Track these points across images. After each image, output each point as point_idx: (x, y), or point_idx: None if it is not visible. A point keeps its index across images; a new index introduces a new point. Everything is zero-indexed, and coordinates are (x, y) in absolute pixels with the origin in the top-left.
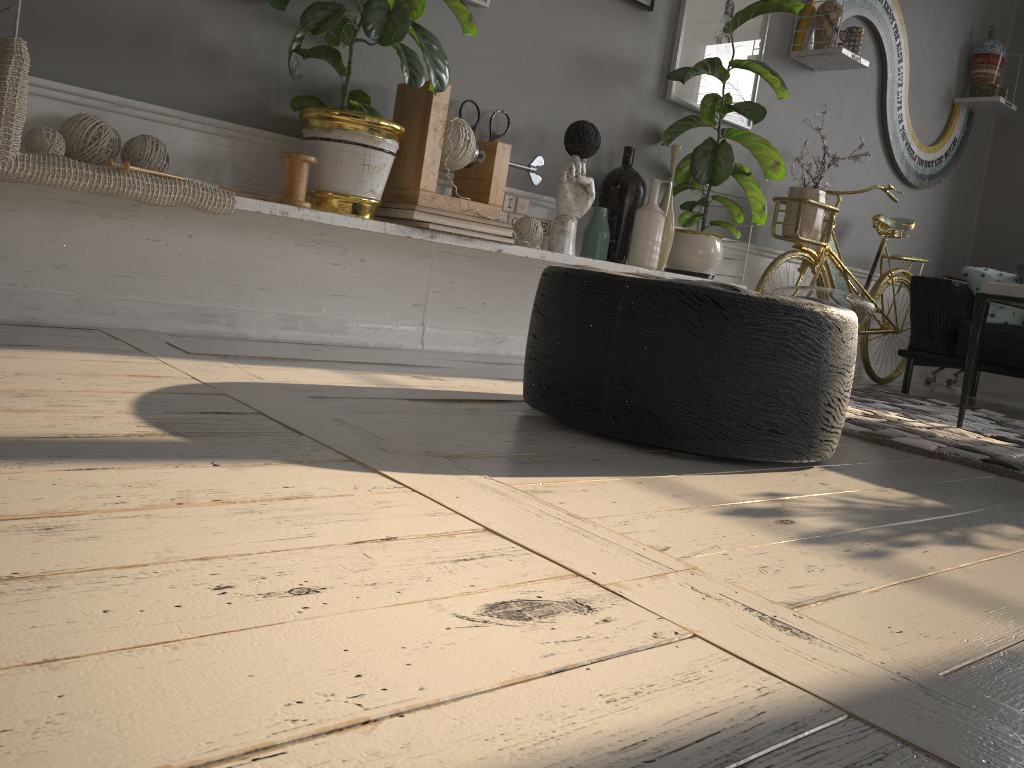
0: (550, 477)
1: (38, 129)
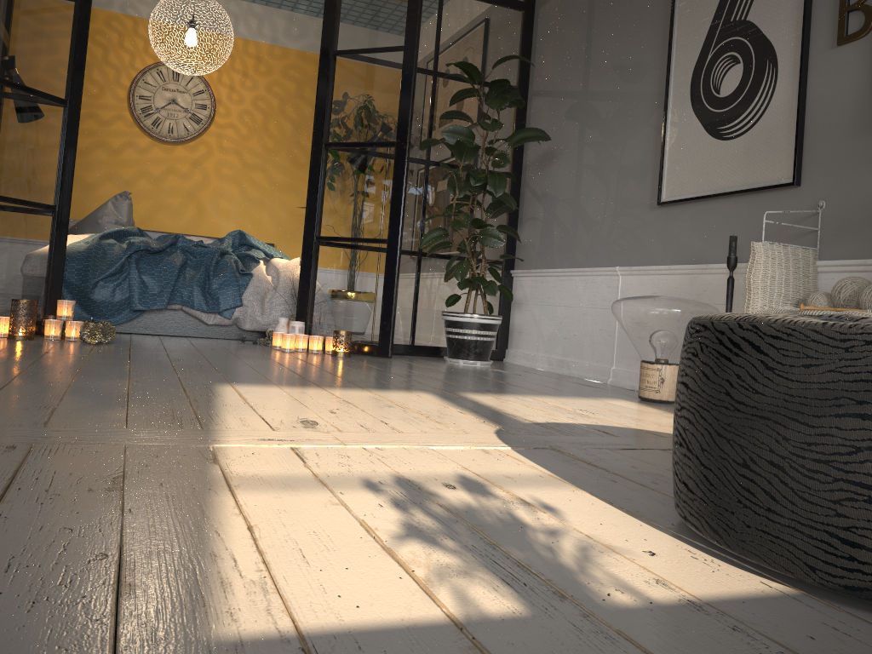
0: (527, 459)
1: (812, 294)
